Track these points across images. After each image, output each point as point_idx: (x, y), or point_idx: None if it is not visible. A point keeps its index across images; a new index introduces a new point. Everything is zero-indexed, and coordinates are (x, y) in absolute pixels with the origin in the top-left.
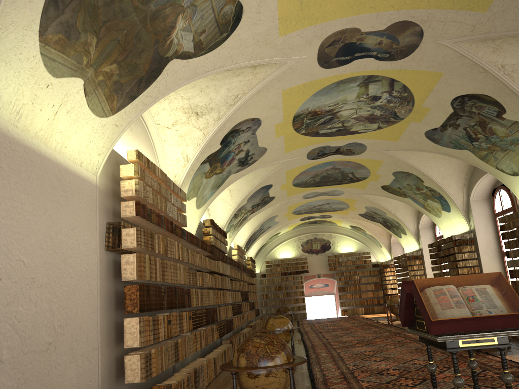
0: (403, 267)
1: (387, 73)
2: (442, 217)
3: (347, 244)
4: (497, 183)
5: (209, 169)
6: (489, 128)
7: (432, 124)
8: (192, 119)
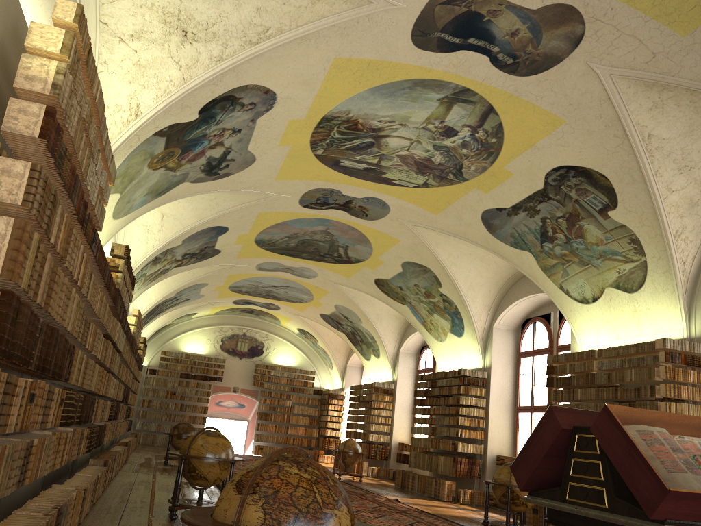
0: (361, 402)
1: (491, 94)
2: (446, 342)
3: (287, 354)
4: (533, 313)
5: (161, 152)
6: (578, 227)
7: (501, 200)
8: (172, 41)
